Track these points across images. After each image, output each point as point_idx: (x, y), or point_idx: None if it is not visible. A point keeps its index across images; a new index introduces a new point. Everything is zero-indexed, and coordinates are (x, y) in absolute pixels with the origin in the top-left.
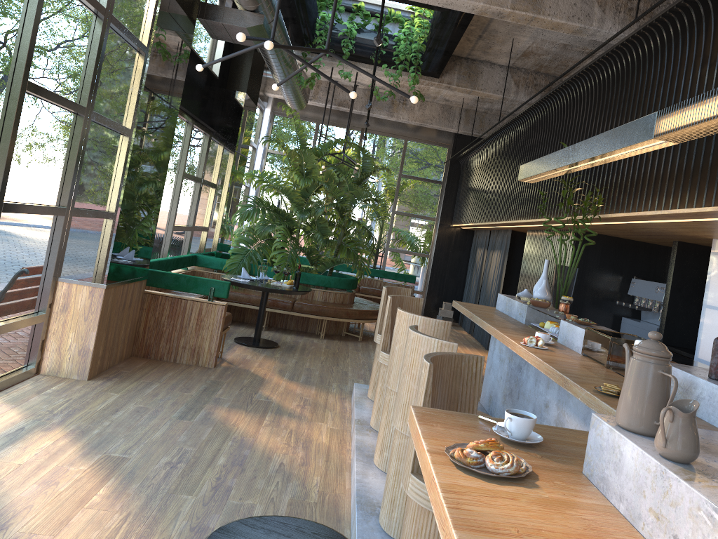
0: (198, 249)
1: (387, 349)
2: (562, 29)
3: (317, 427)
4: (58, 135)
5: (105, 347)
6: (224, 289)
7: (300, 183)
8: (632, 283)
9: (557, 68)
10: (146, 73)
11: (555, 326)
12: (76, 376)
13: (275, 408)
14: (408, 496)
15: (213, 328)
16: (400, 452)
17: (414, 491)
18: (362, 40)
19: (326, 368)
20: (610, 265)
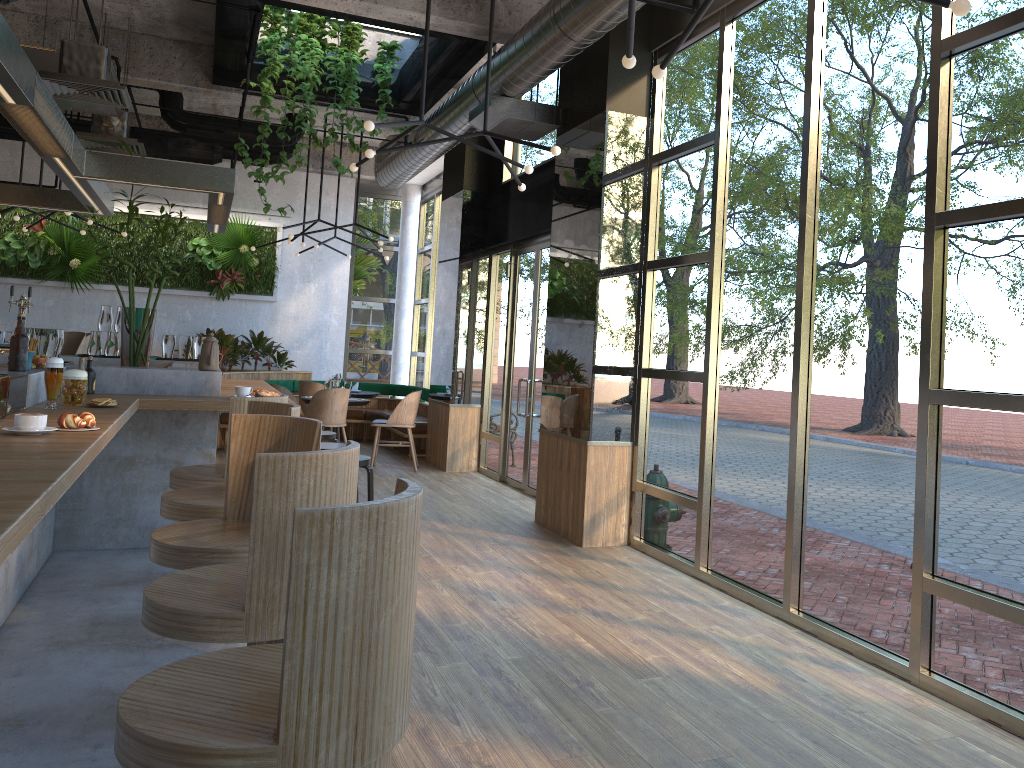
0: None
1: None
2: None
3: None
4: None
5: None
6: None
7: None
8: None
9: None
10: None
11: None
12: None
13: None
14: None
15: None
16: None
17: None
18: None
19: None
20: None
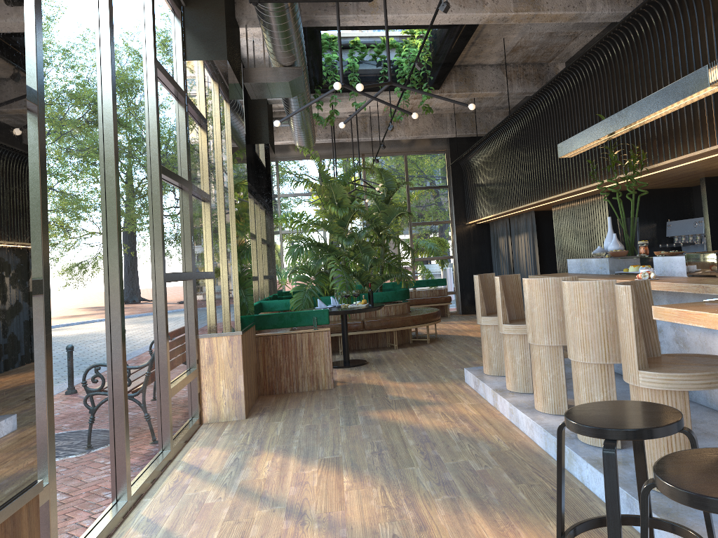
0: (260, 296)
1: (507, 322)
2: (560, 19)
3: (459, 405)
4: (176, 209)
5: (248, 388)
6: (324, 316)
7: (338, 213)
8: (668, 226)
9: (543, 55)
10: (230, 139)
11: (648, 264)
12: (234, 417)
13: (412, 402)
14: (635, 391)
15: (324, 353)
16: (588, 379)
17: (646, 381)
18: (365, 71)
19: (423, 368)
20: (644, 215)
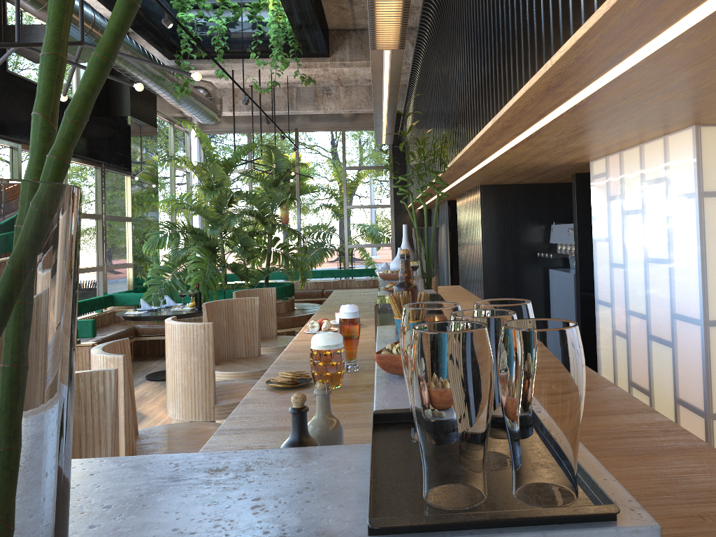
0: (114, 288)
1: None
2: None
3: None
4: None
5: None
6: (87, 328)
7: (206, 198)
8: (551, 230)
9: None
10: None
11: None
12: None
13: None
14: None
15: None
16: None
17: None
18: (236, 34)
19: None
20: (526, 216)
